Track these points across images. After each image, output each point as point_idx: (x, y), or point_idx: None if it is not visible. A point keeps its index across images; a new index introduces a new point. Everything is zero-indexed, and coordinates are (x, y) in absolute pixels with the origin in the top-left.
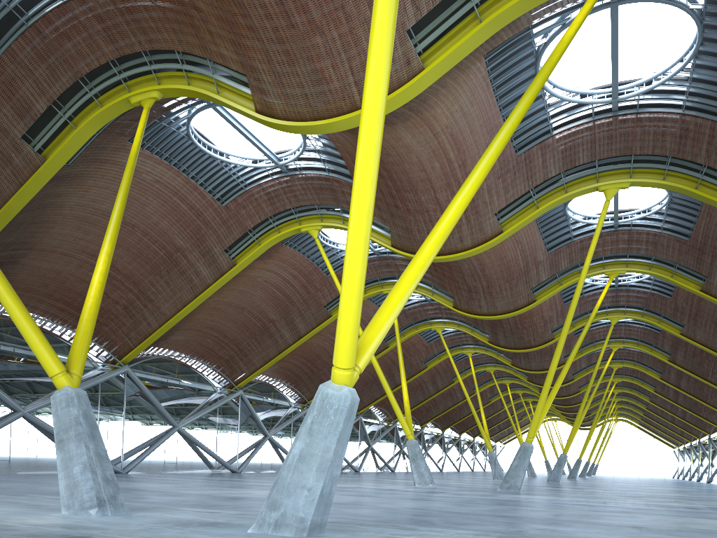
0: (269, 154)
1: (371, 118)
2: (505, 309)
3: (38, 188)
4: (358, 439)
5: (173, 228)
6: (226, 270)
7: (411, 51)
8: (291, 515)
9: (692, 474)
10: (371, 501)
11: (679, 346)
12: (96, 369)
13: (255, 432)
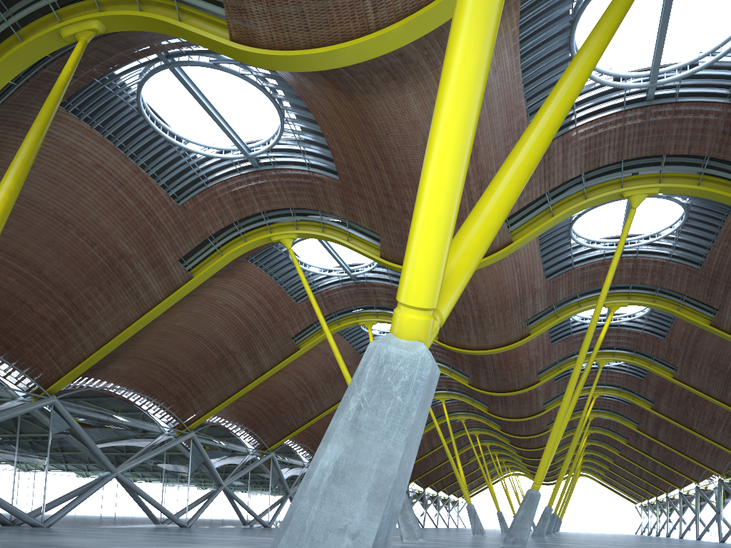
0: (237, 141)
1: None
2: (497, 343)
3: None
4: None
5: (117, 228)
6: (180, 284)
7: None
8: None
9: (660, 530)
10: None
11: (663, 393)
12: (16, 400)
13: (209, 481)
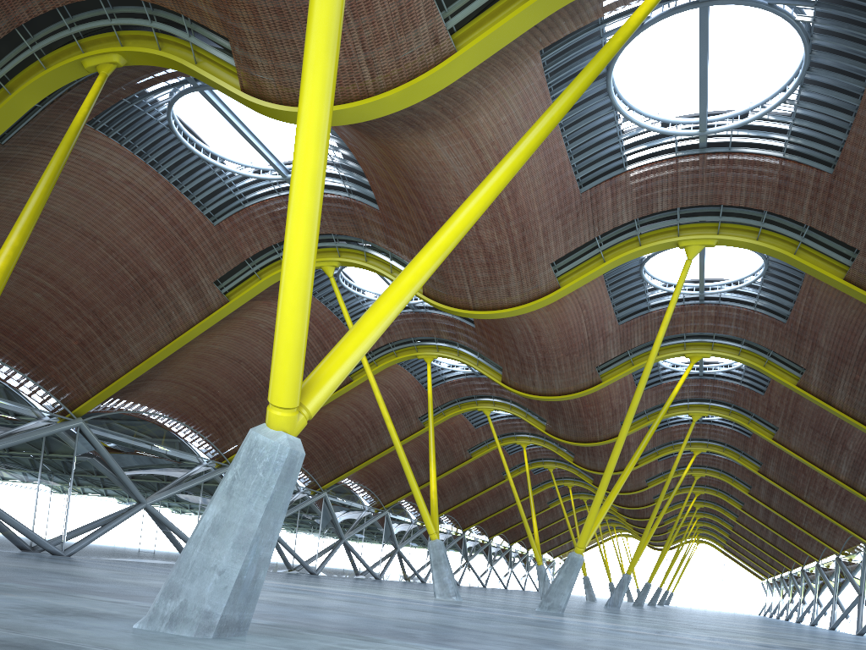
0: (274, 162)
1: (318, 40)
2: (564, 389)
3: None
4: (381, 539)
5: (149, 246)
6: (215, 308)
7: (440, 26)
8: (193, 607)
9: (781, 612)
10: (358, 608)
11: (772, 455)
12: (41, 420)
13: None
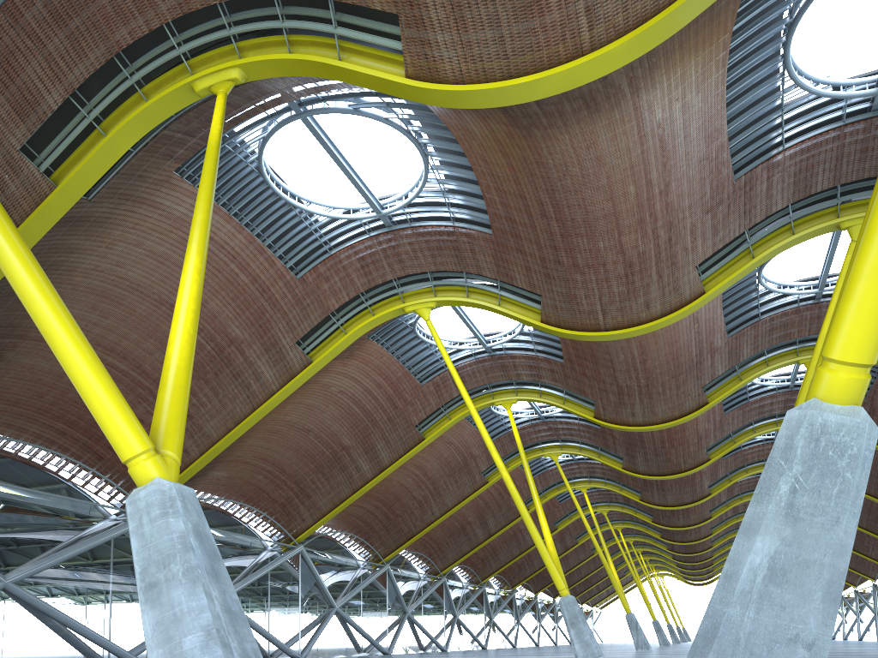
0: (370, 197)
1: None
2: (668, 415)
3: (44, 231)
4: (443, 608)
5: (228, 309)
6: (298, 371)
7: None
8: None
9: (848, 632)
10: None
11: None
12: (108, 519)
13: (320, 602)
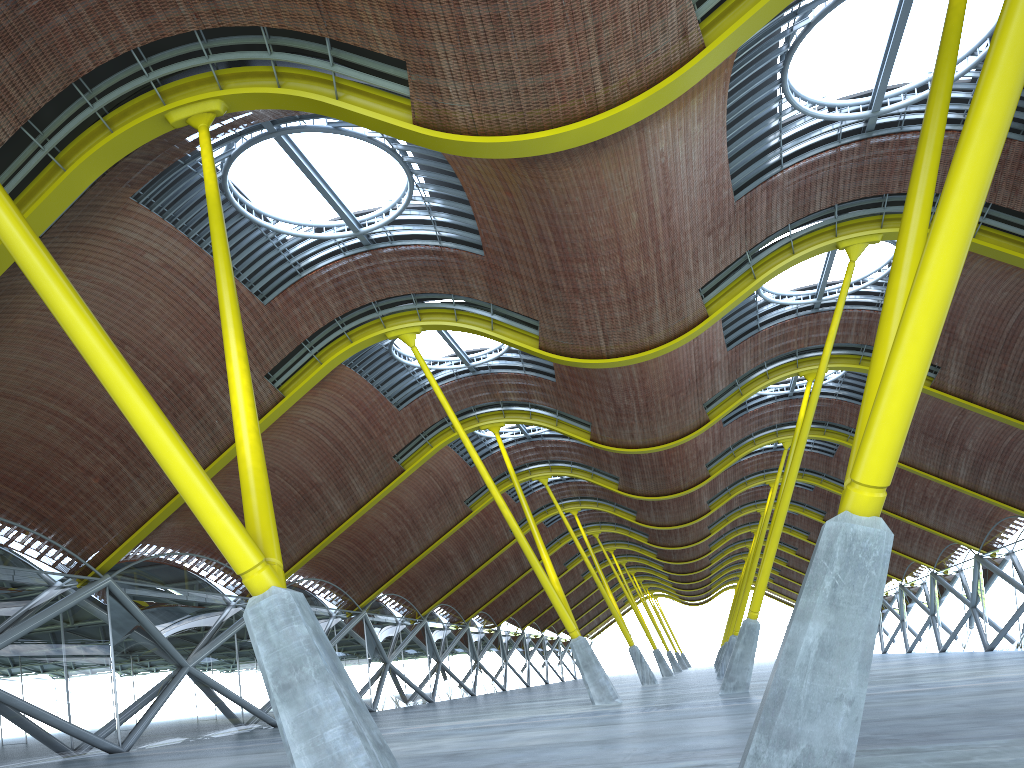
0: (348, 215)
1: None
2: (669, 435)
3: None
4: (426, 654)
5: (187, 343)
6: (268, 407)
7: (690, 16)
8: (824, 752)
9: None
10: (654, 729)
11: None
12: (54, 587)
13: None
